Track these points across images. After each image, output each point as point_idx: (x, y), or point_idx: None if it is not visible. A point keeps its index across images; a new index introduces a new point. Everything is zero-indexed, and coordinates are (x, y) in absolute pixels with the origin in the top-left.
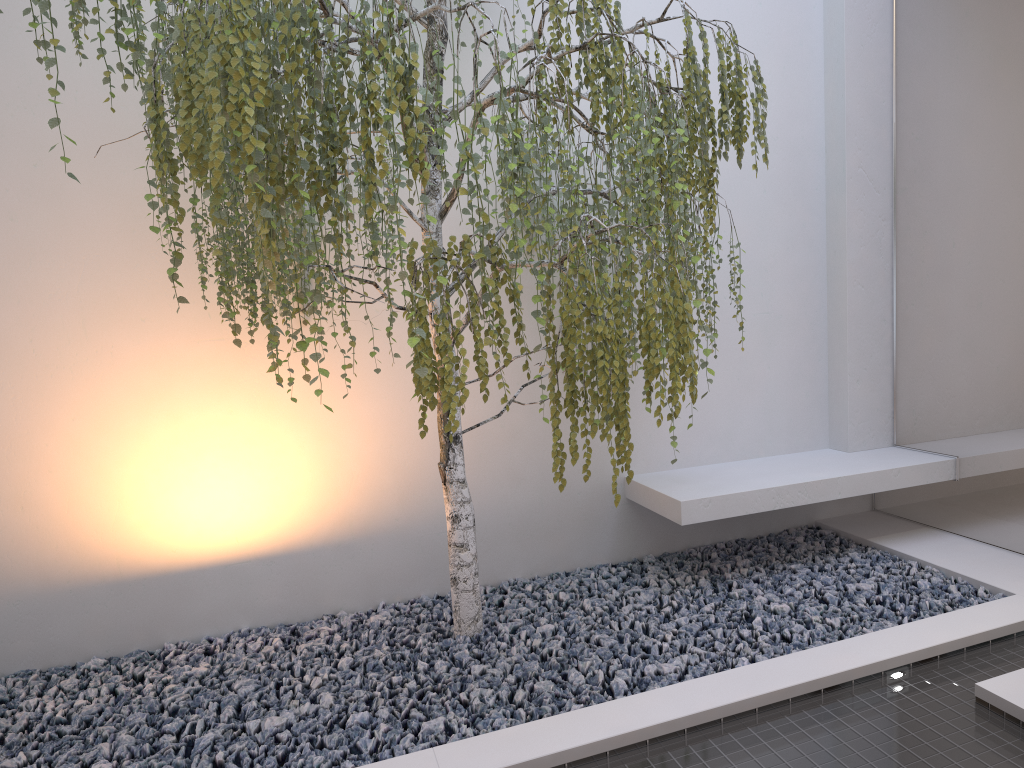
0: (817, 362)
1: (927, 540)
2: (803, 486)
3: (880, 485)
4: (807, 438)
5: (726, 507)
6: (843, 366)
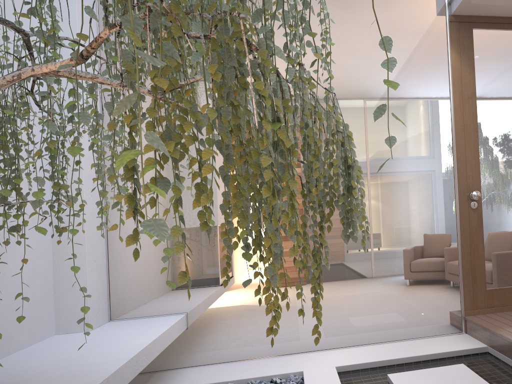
0: (46, 259)
1: (181, 376)
2: (145, 350)
3: (169, 340)
4: (42, 328)
5: (115, 383)
6: (79, 259)
